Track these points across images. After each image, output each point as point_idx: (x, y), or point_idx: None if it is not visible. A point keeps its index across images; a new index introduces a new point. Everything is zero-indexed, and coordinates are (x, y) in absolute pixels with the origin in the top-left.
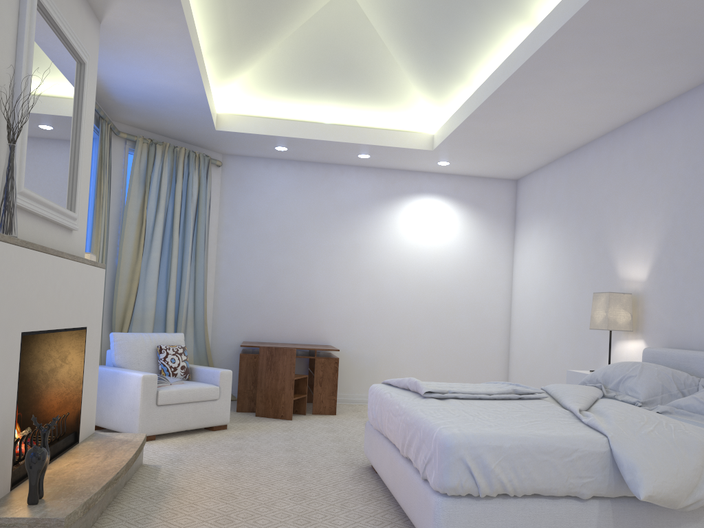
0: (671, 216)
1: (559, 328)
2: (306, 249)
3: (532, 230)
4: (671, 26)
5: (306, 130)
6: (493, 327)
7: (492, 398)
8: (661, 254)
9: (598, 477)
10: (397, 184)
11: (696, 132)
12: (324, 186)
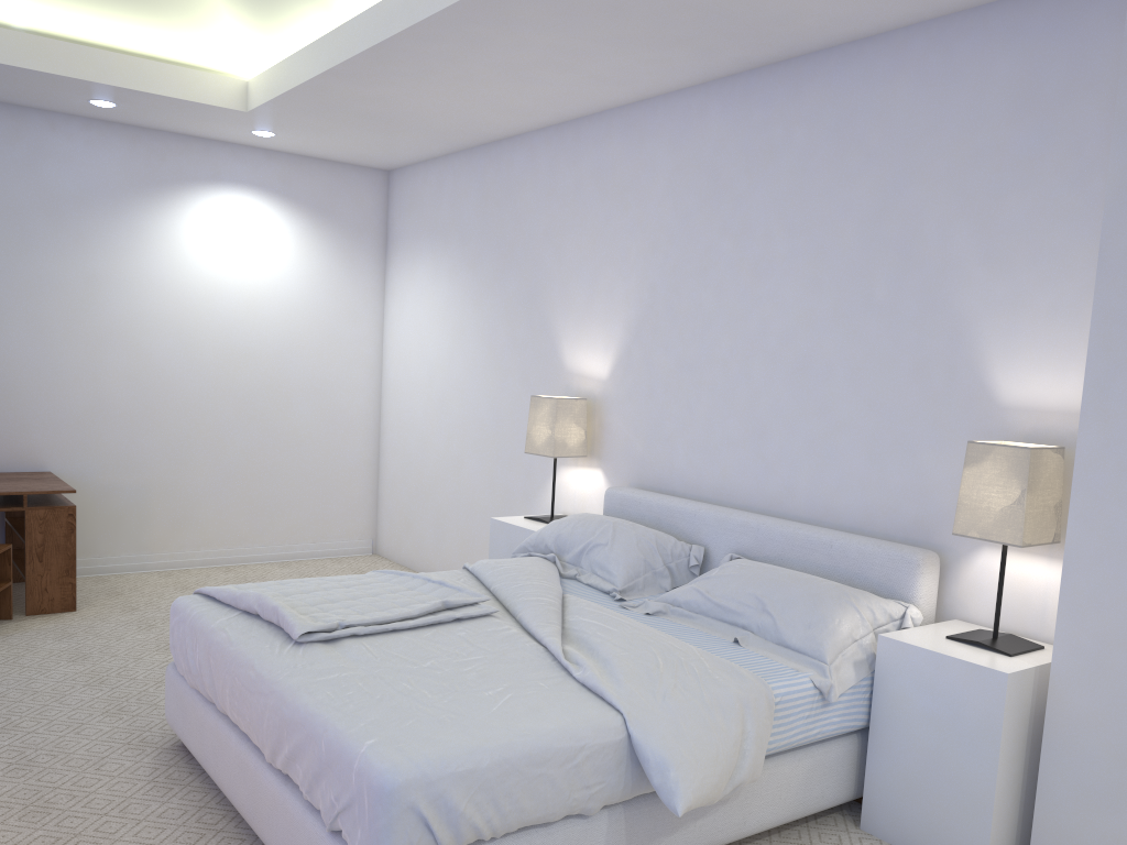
0: (648, 286)
1: (466, 435)
2: None
3: (418, 265)
4: (688, 1)
5: None
6: (353, 423)
7: (414, 626)
8: (631, 343)
9: (611, 780)
10: (172, 162)
11: (691, 160)
12: (15, 154)
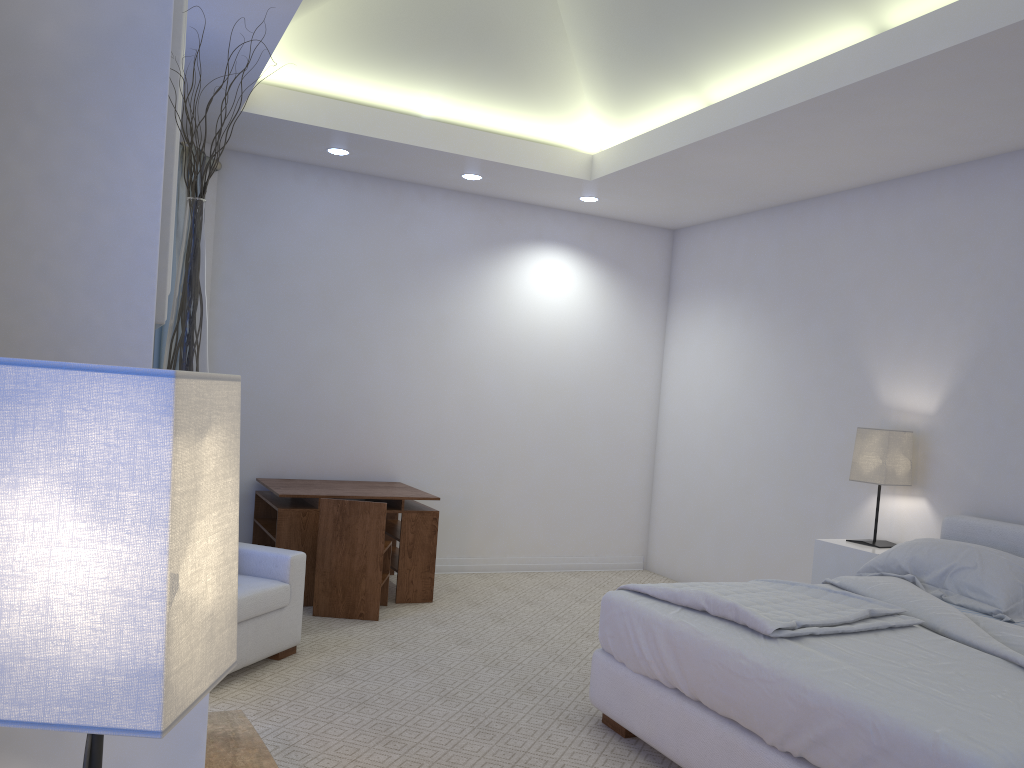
0: (987, 328)
1: (757, 464)
2: (362, 324)
3: (705, 311)
4: None
5: (397, 128)
6: (633, 451)
7: (857, 631)
8: (965, 380)
9: None
10: (507, 224)
11: None
12: (394, 219)
